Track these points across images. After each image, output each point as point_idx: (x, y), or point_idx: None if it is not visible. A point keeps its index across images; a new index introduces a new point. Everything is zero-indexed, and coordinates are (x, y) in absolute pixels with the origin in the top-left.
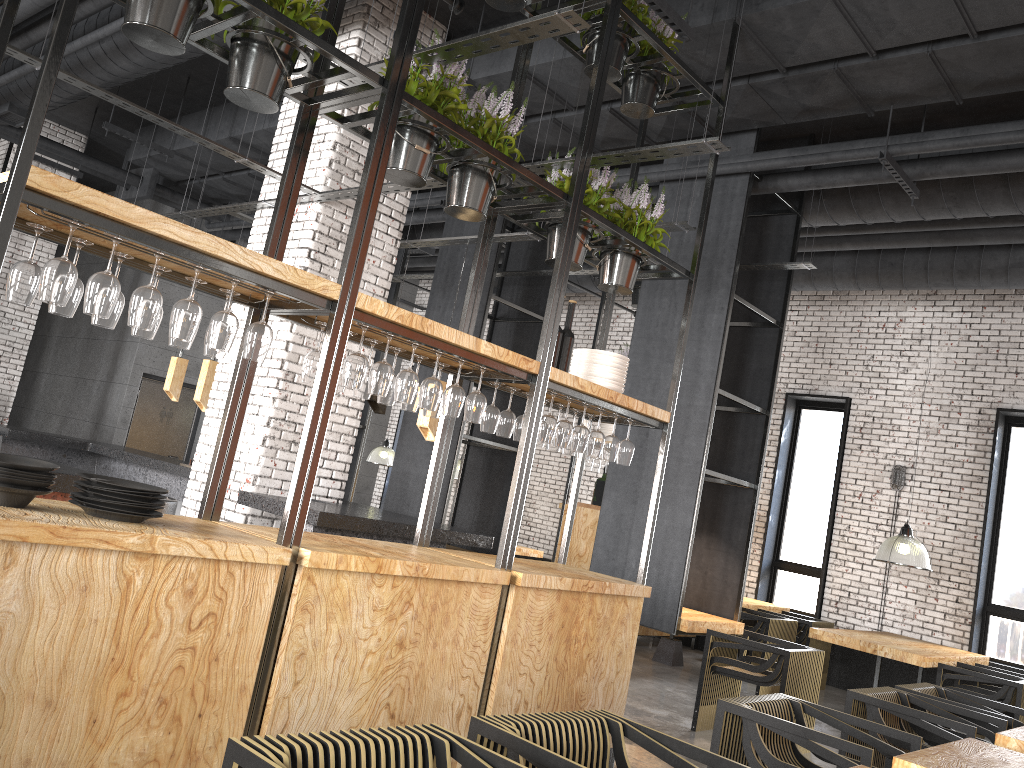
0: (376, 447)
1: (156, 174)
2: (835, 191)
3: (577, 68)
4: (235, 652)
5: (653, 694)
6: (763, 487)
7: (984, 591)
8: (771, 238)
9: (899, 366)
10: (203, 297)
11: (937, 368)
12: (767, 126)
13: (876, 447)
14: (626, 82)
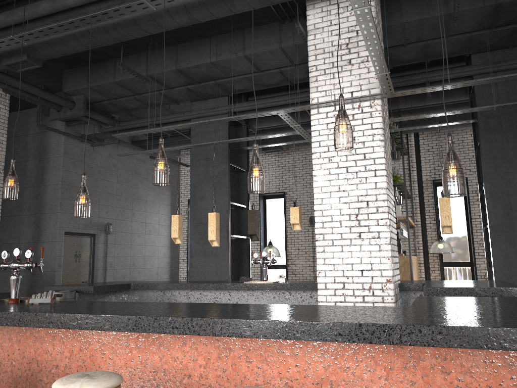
0: (177, 249)
1: (85, 99)
2: None
3: (485, 11)
4: None
5: None
6: (430, 228)
7: None
8: None
9: None
10: (87, 177)
11: None
12: None
13: None
14: None
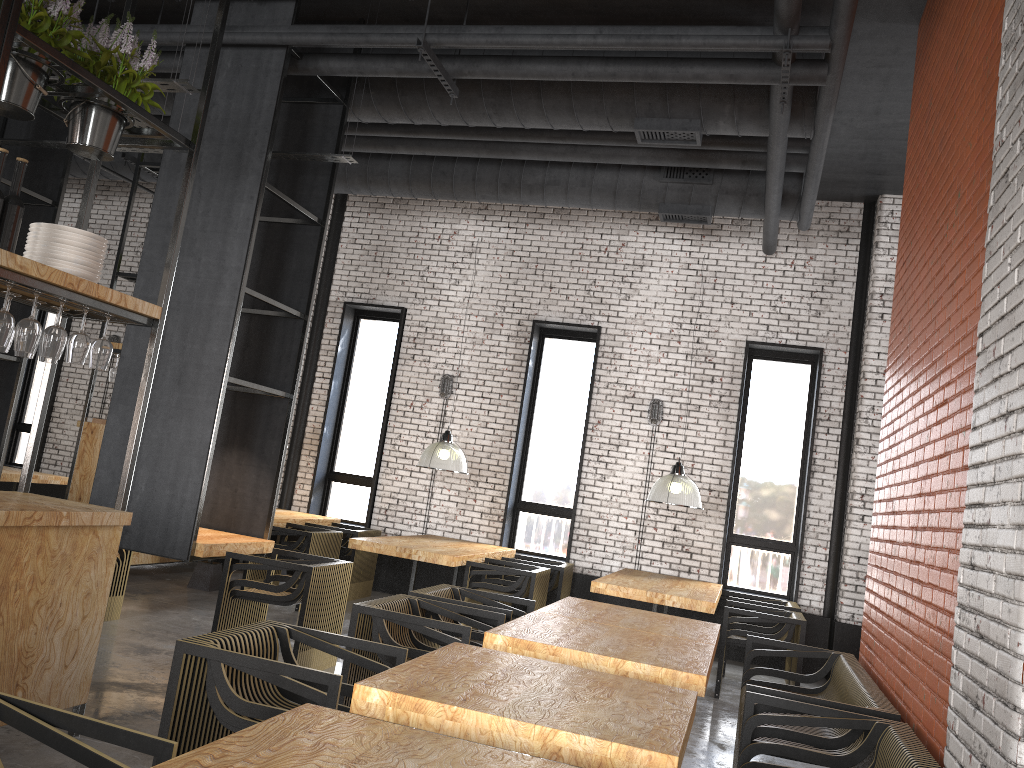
0: None
1: None
2: (383, 84)
3: None
4: None
5: (174, 626)
6: (319, 399)
7: (516, 490)
8: (316, 128)
9: (452, 278)
10: None
11: (485, 281)
12: None
13: (428, 357)
14: None
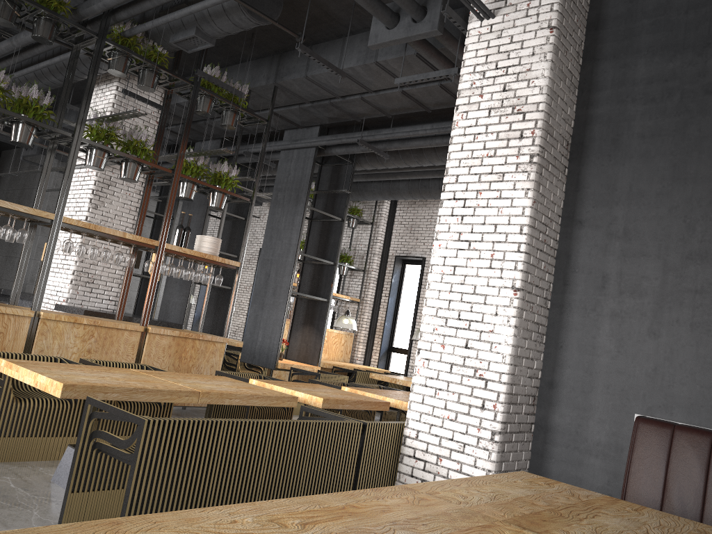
0: None
1: (41, 141)
2: (370, 152)
3: None
4: (12, 347)
5: None
6: (383, 307)
7: None
8: (342, 176)
9: None
10: None
11: None
12: (321, 124)
13: None
14: (221, 114)
